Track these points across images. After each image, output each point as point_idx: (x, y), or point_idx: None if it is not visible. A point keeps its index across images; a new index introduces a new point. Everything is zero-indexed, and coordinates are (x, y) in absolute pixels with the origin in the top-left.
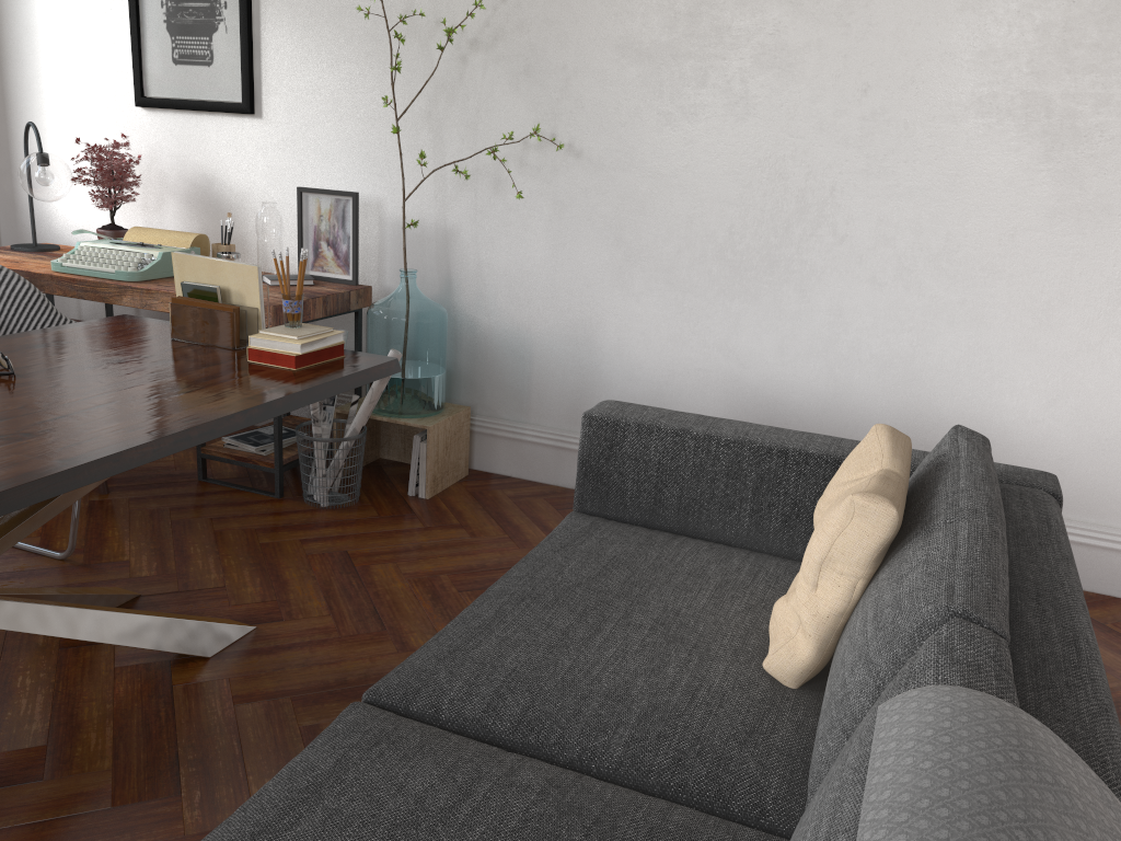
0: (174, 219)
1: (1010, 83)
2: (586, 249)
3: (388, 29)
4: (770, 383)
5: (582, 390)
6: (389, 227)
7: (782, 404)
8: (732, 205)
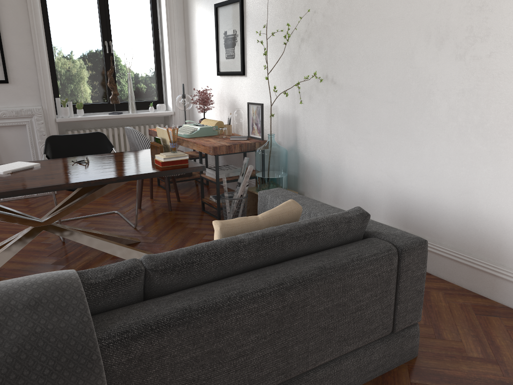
0: (226, 116)
1: (510, 29)
2: (338, 124)
3: (266, 38)
4: (405, 190)
5: (338, 188)
6: (279, 117)
7: (410, 201)
8: (389, 103)
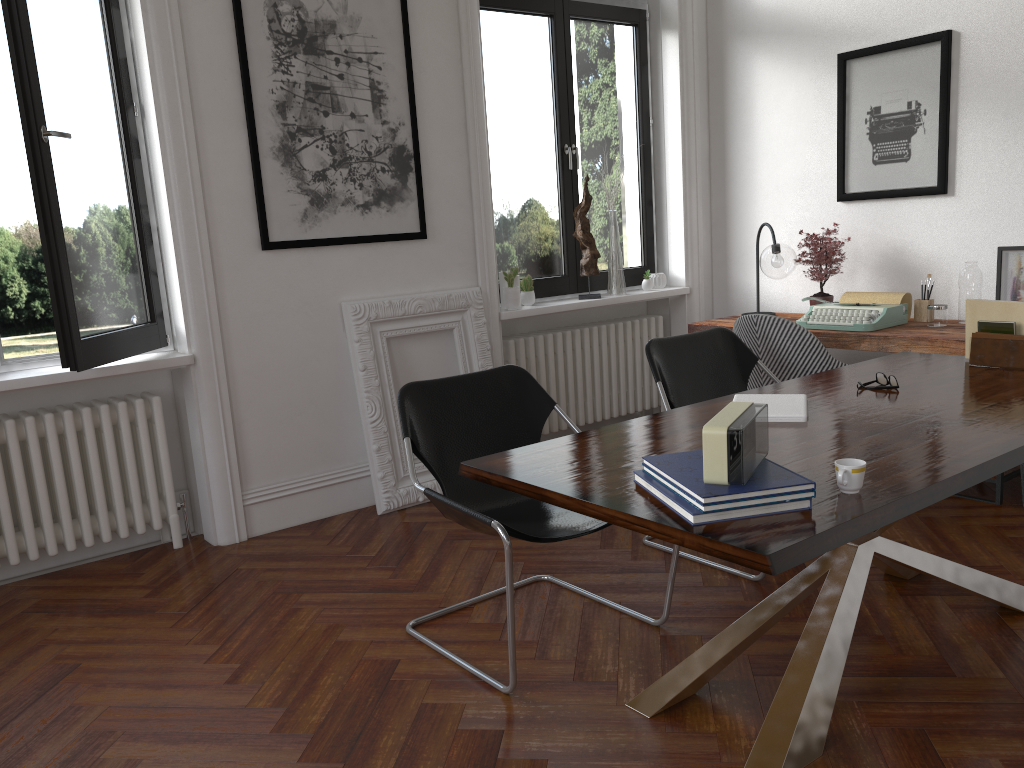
0: (864, 285)
1: None
2: None
3: None
4: None
5: None
6: None
7: None
8: None
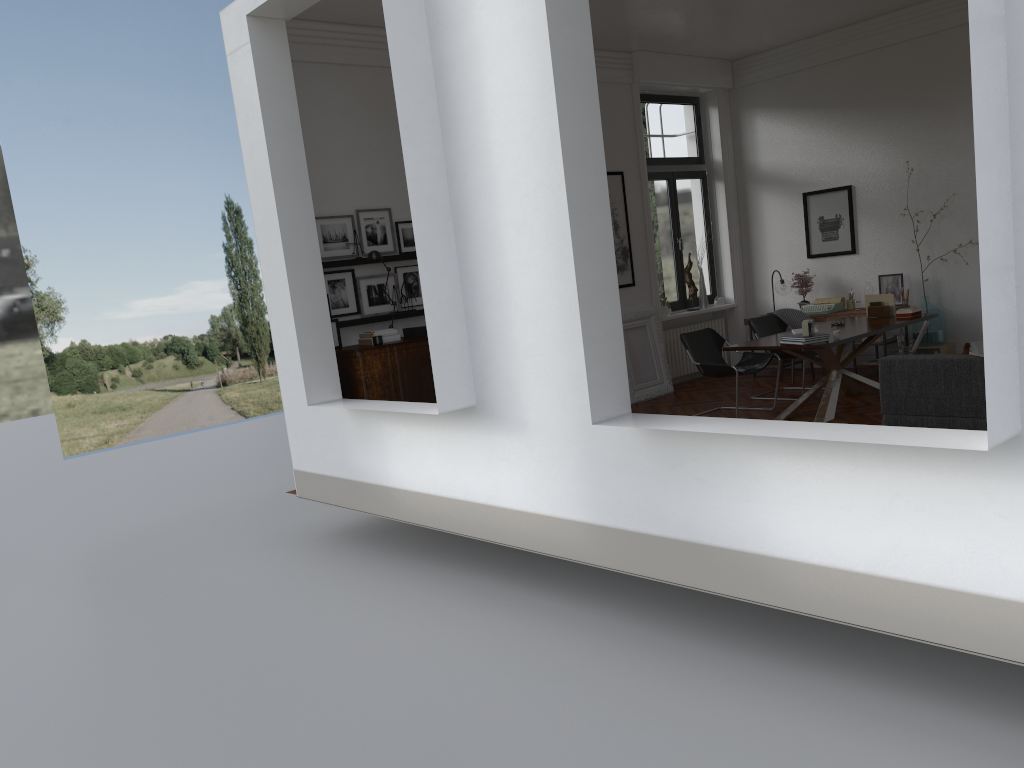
0: (822, 296)
1: None
2: None
3: (911, 218)
4: None
5: None
6: (913, 283)
7: None
8: None
